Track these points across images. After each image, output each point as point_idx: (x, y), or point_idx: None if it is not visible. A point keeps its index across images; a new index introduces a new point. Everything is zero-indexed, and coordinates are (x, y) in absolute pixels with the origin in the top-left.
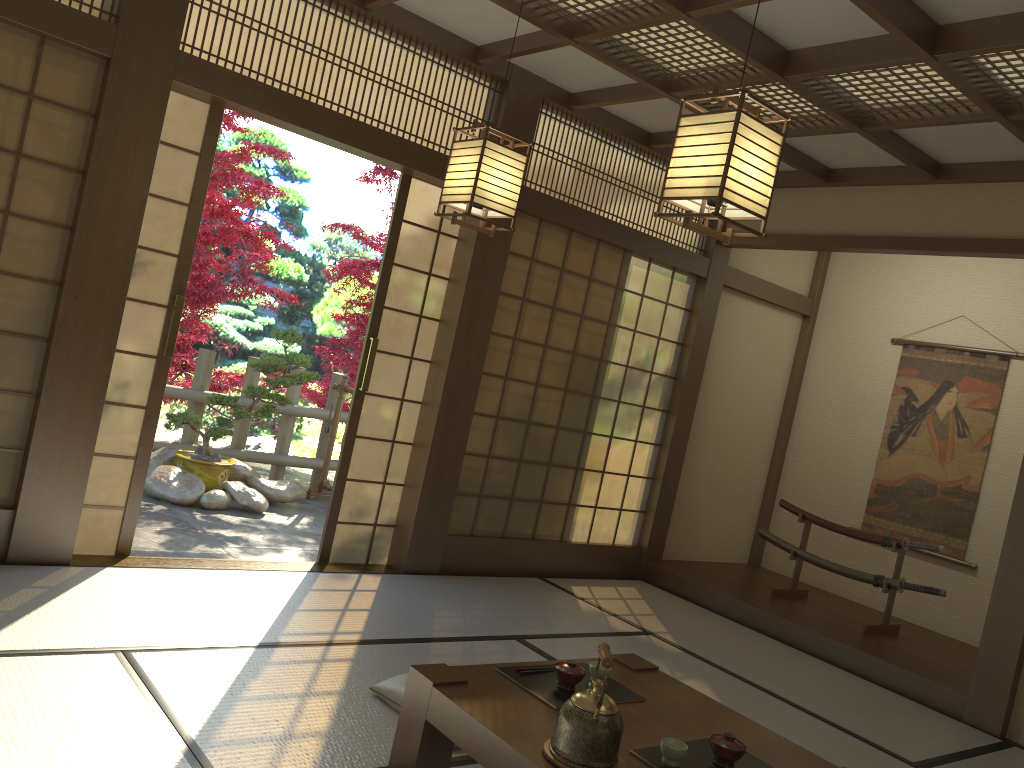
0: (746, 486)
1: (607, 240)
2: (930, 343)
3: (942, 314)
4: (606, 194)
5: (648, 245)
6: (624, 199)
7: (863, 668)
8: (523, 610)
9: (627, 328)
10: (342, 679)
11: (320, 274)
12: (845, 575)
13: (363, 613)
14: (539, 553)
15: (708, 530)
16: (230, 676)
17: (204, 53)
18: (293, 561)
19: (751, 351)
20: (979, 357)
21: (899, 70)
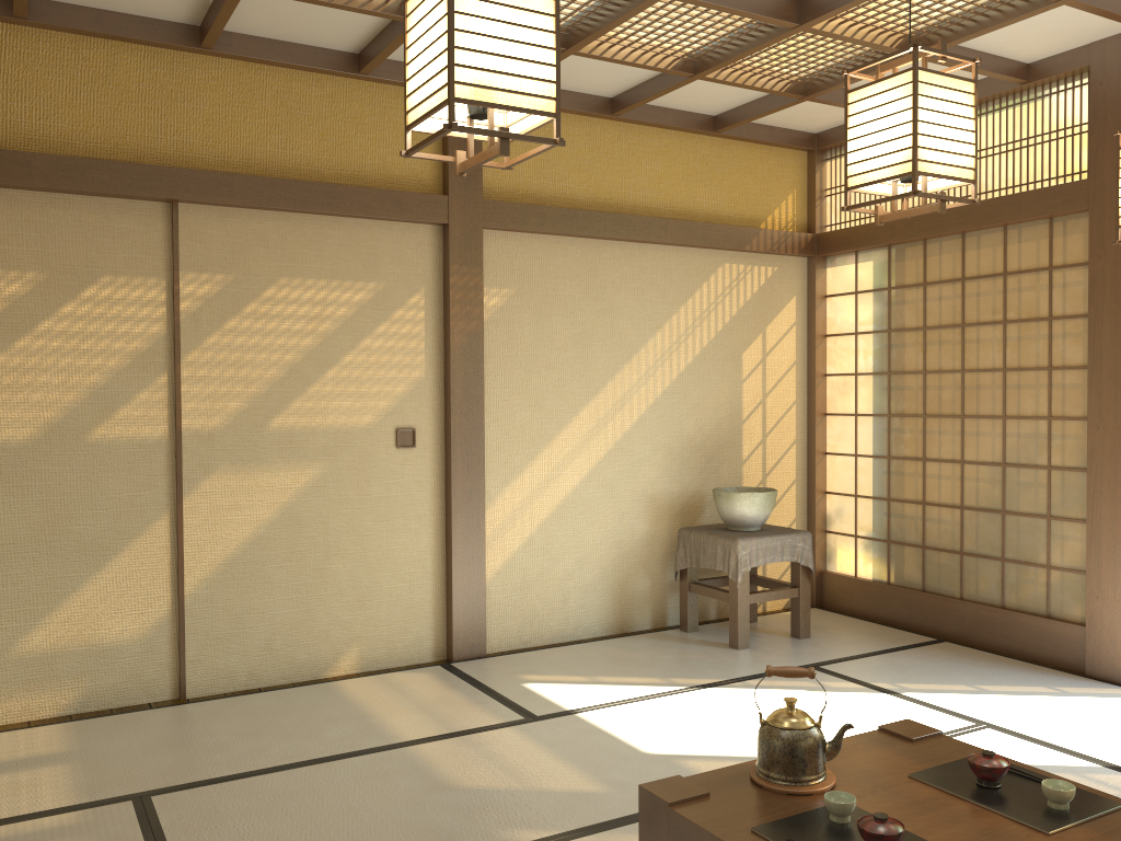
0: None
1: None
2: None
3: None
4: None
5: None
6: None
7: None
8: None
9: None
10: None
11: None
12: None
13: None
14: None
15: None
16: None
17: None
18: None
19: None
20: None
21: None
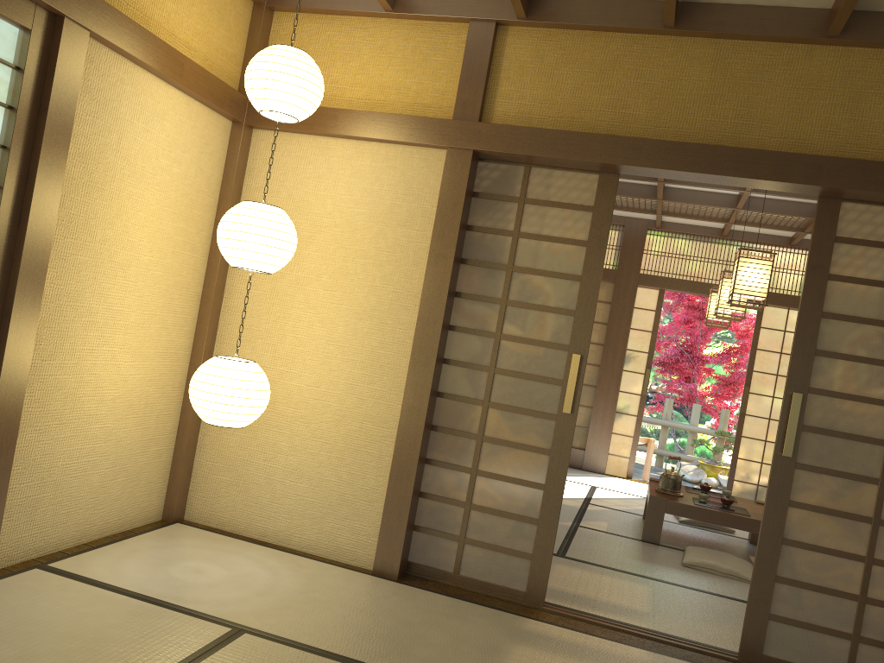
0: None
1: None
2: None
3: None
4: None
5: None
6: None
7: None
8: None
9: None
10: None
11: None
12: None
13: None
14: None
15: None
16: (623, 497)
17: (652, 271)
18: None
19: None
20: None
21: None
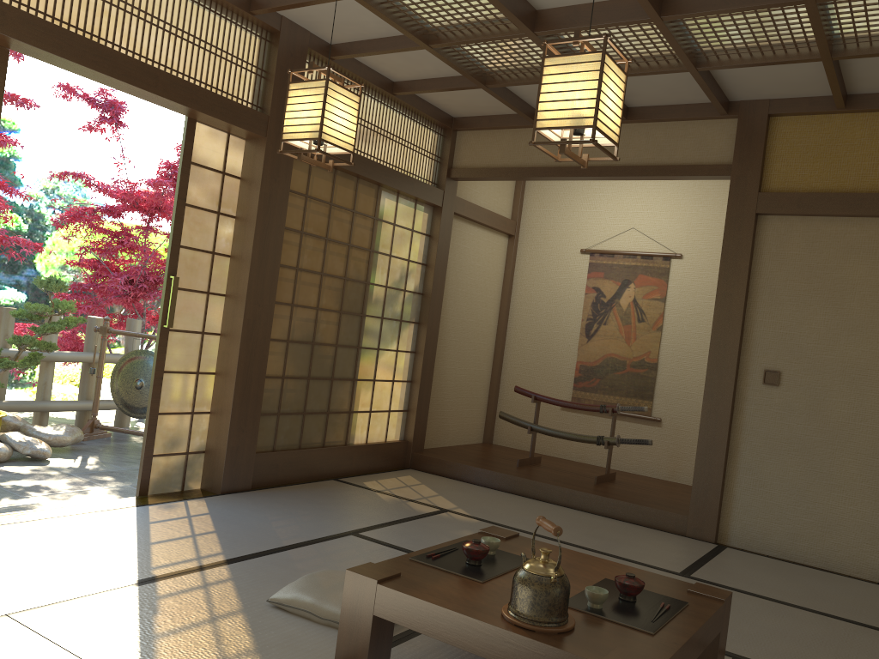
0: (478, 379)
1: (367, 177)
2: (611, 251)
3: (617, 227)
4: (361, 136)
5: (398, 180)
6: (375, 140)
7: (606, 509)
8: (341, 509)
9: (385, 253)
10: (235, 598)
11: (40, 223)
12: (574, 440)
13: (212, 535)
14: (330, 458)
15: (454, 419)
16: (132, 617)
17: None
18: (115, 499)
19: (475, 267)
20: (648, 259)
21: (623, 29)
